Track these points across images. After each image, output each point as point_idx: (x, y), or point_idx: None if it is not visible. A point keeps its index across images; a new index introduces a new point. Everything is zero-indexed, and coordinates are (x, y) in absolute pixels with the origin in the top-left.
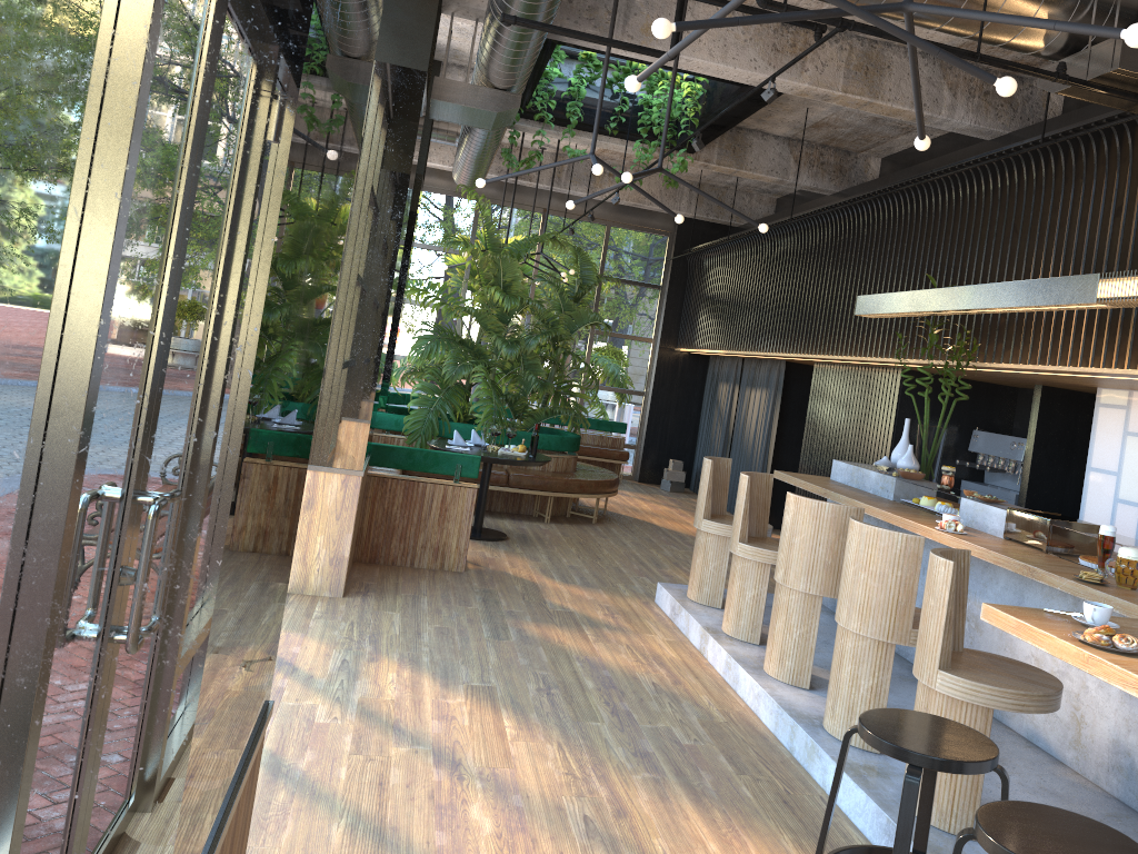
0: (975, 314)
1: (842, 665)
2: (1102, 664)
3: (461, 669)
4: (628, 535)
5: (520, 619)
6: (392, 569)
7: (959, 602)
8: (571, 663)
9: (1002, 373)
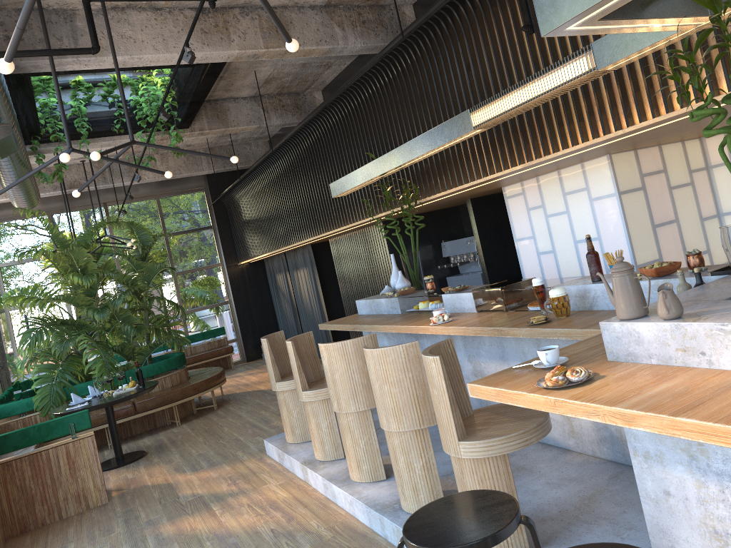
0: (409, 168)
1: (398, 458)
2: (566, 403)
3: None
4: (243, 407)
5: (158, 524)
6: (43, 530)
7: (458, 379)
8: (203, 545)
9: (441, 200)
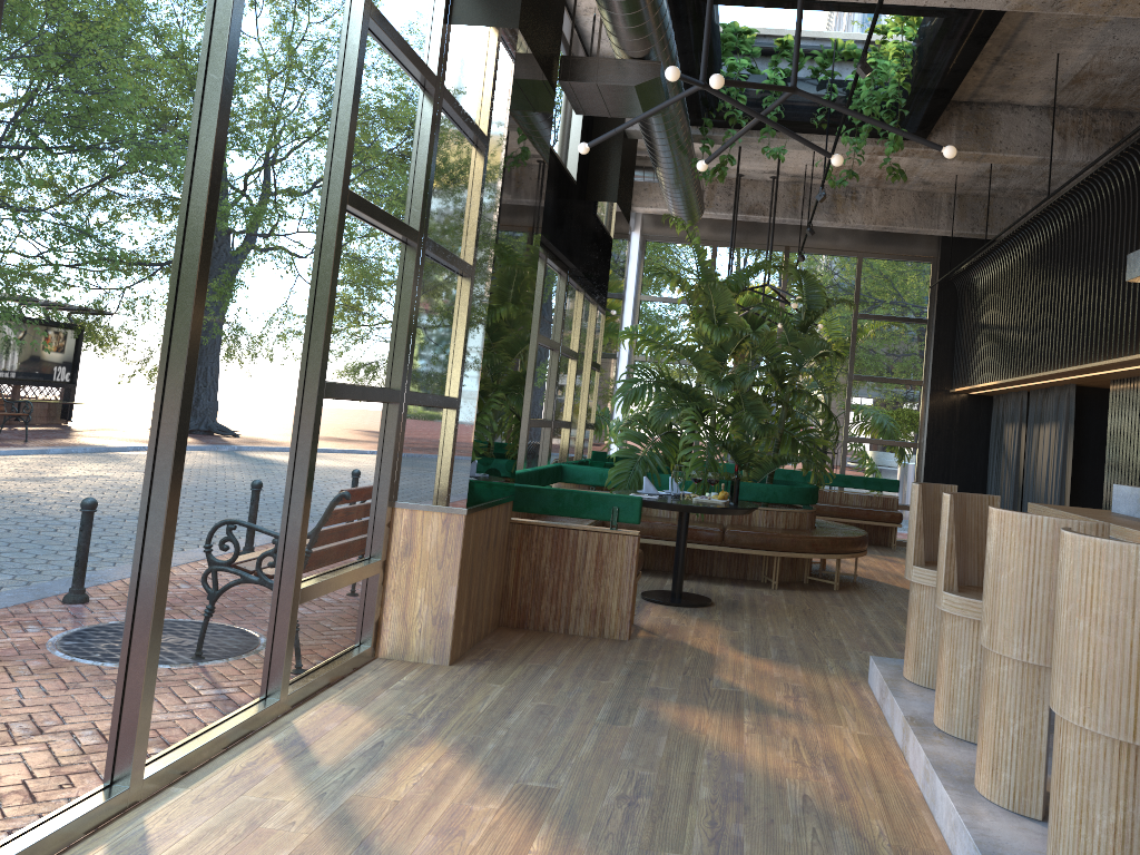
0: None
1: (1063, 783)
2: None
3: (529, 762)
4: (874, 603)
5: (661, 699)
6: (539, 636)
7: None
8: (696, 760)
9: None
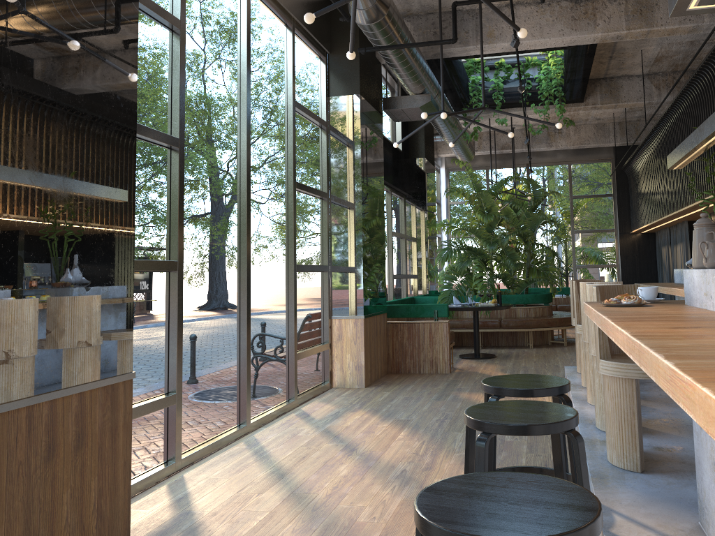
0: None
1: (594, 379)
2: (593, 311)
3: (400, 413)
4: None
5: (461, 391)
6: (406, 375)
7: None
8: None
9: None
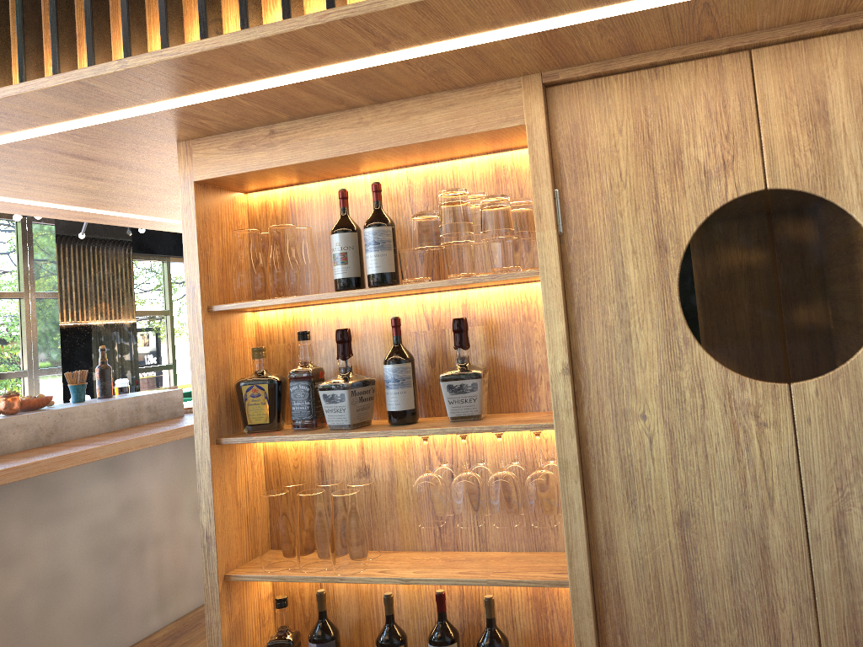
0: None
1: None
2: None
3: None
4: None
5: None
6: None
7: None
8: None
9: None
